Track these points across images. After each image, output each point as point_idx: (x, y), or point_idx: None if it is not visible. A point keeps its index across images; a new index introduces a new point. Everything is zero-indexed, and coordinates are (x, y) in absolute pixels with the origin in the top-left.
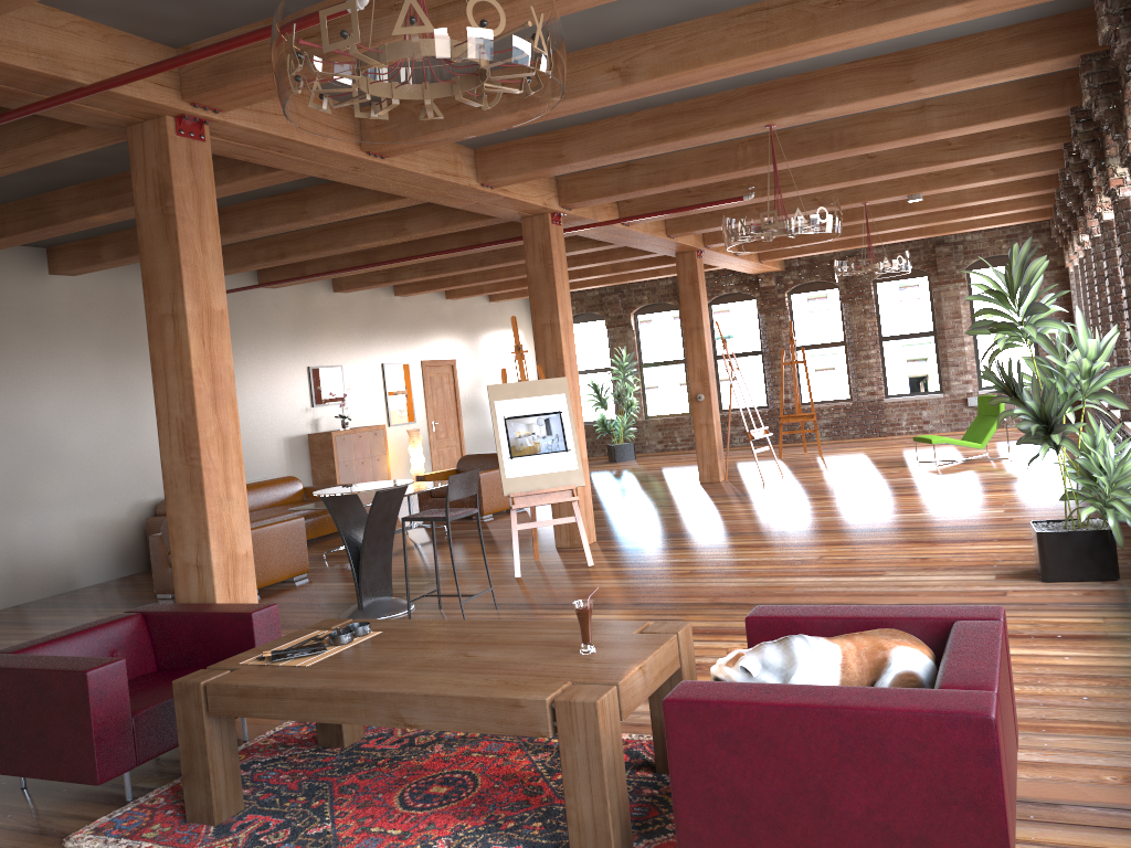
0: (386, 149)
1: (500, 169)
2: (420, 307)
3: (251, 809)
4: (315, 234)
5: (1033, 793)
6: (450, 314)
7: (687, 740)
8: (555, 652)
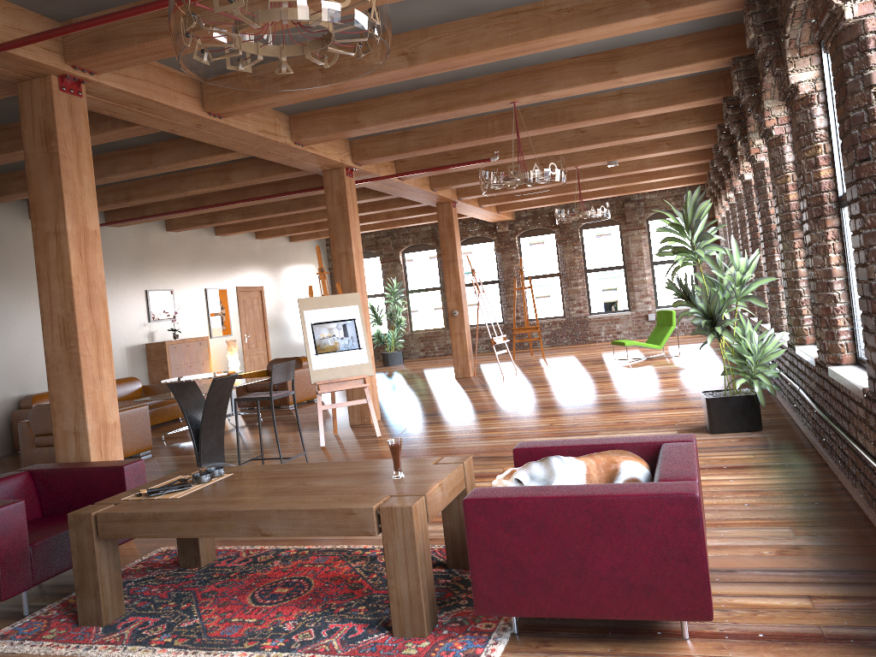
0: (223, 111)
1: (310, 131)
2: (235, 245)
3: (131, 613)
4: (156, 182)
5: (716, 565)
6: (259, 250)
7: (481, 528)
8: (373, 478)
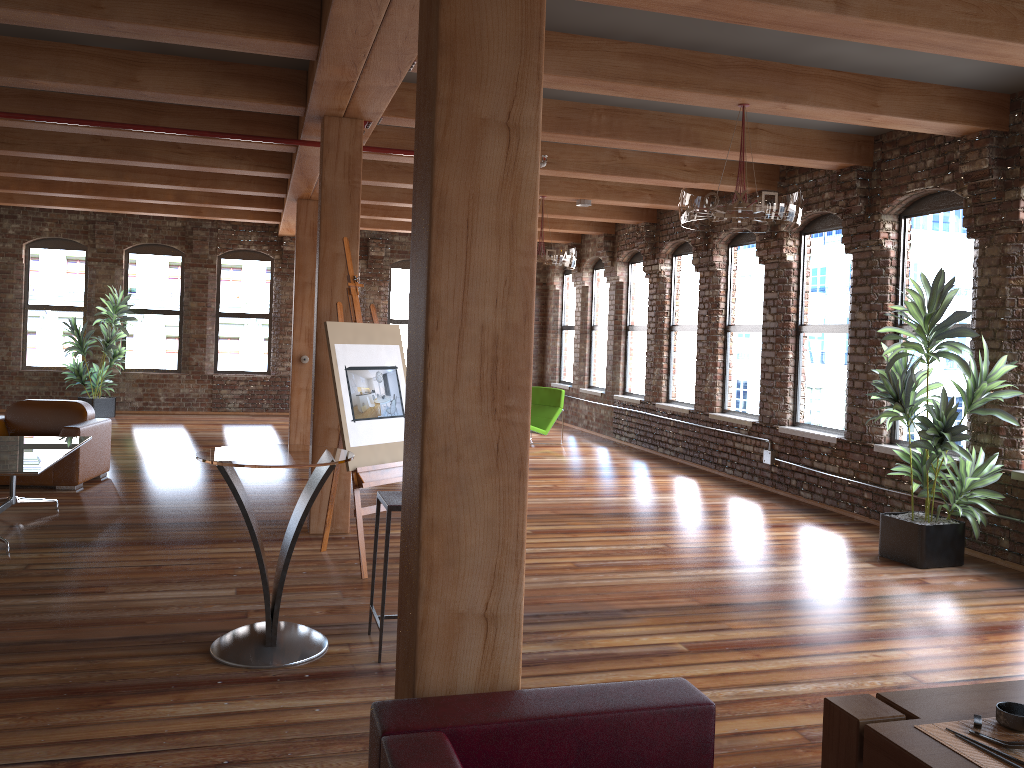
0: None
1: None
2: None
3: None
4: None
5: None
6: None
7: None
8: None
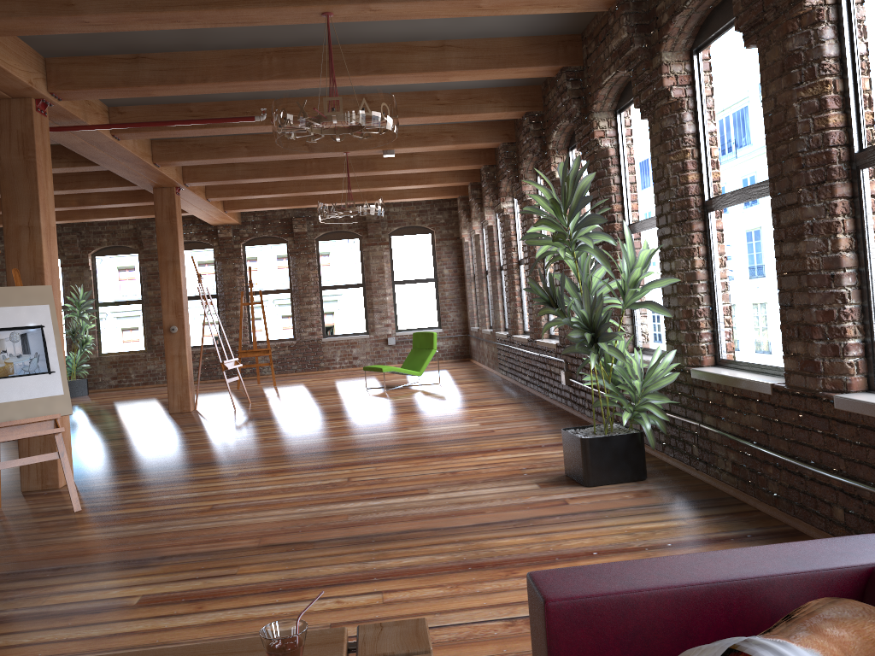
0: None
1: None
2: None
3: None
4: None
5: None
6: None
7: None
8: None
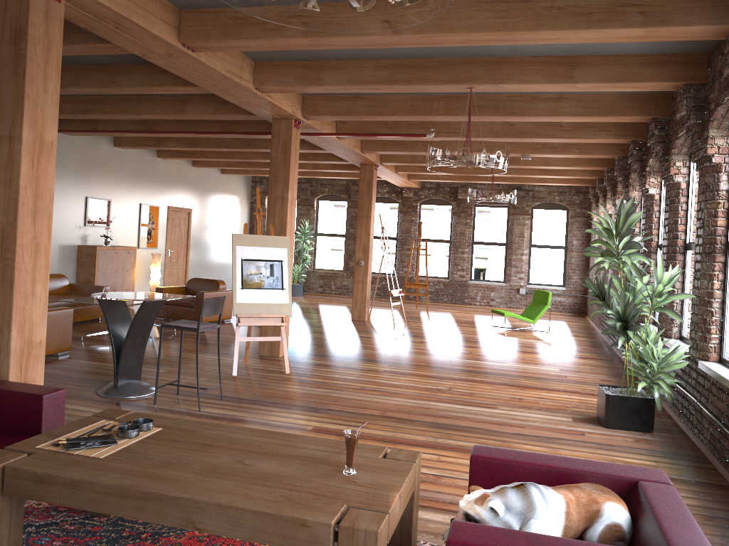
0: (198, 45)
1: (272, 80)
2: (173, 168)
3: None
4: (113, 101)
5: None
6: (193, 177)
7: None
8: (320, 469)
